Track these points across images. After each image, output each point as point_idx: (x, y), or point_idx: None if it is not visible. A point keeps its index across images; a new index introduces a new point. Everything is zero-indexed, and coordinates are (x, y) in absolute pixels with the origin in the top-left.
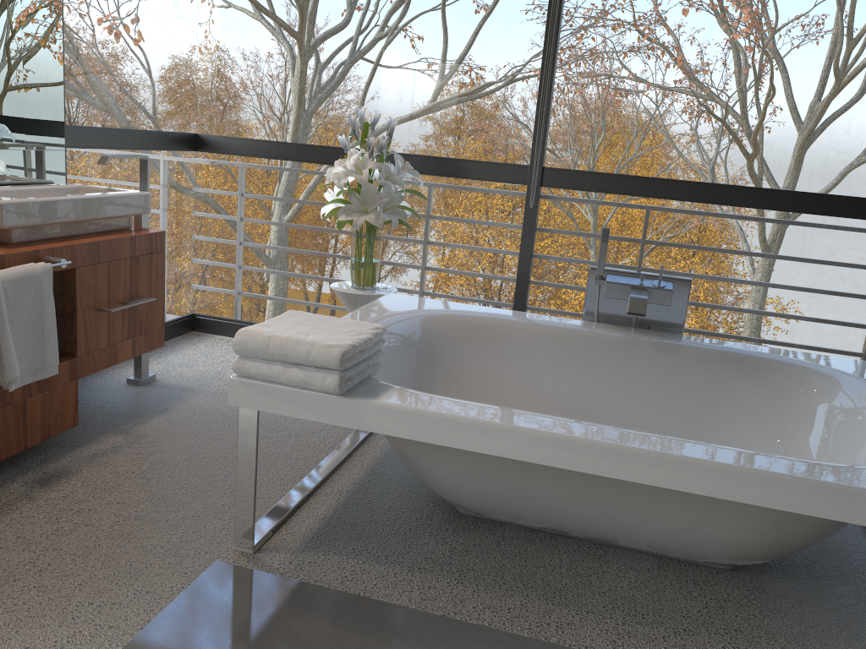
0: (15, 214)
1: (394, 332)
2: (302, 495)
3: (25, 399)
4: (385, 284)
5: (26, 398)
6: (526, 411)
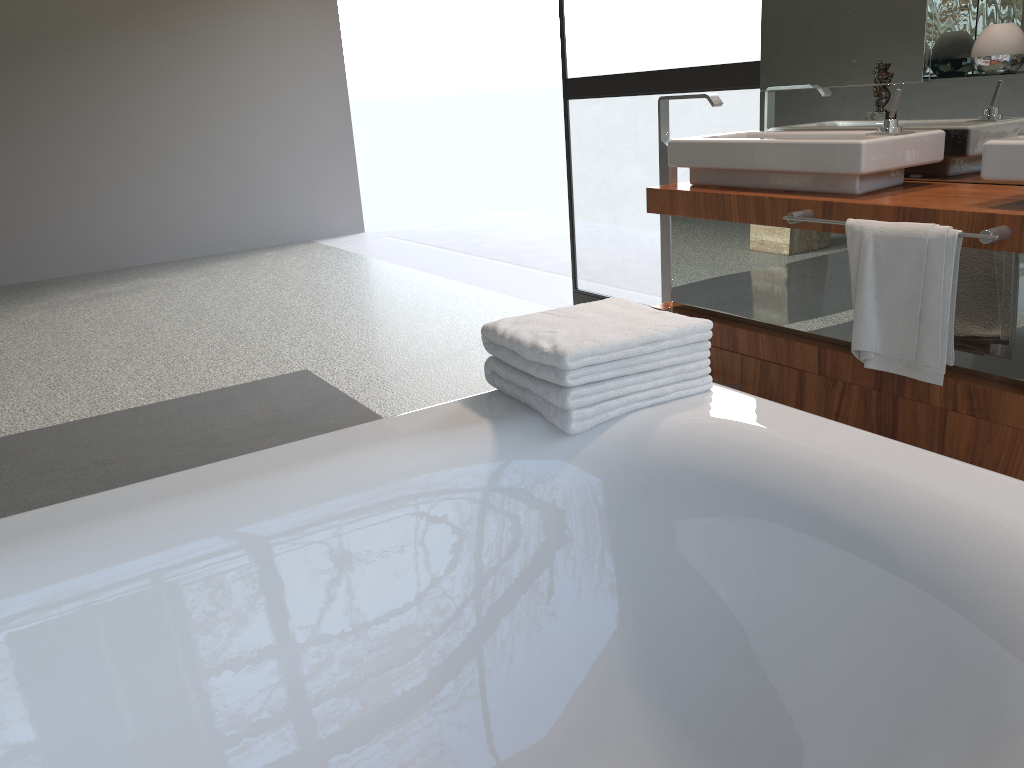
0: (1003, 161)
1: (950, 561)
2: None
3: (946, 409)
4: None
5: (948, 408)
6: (278, 473)
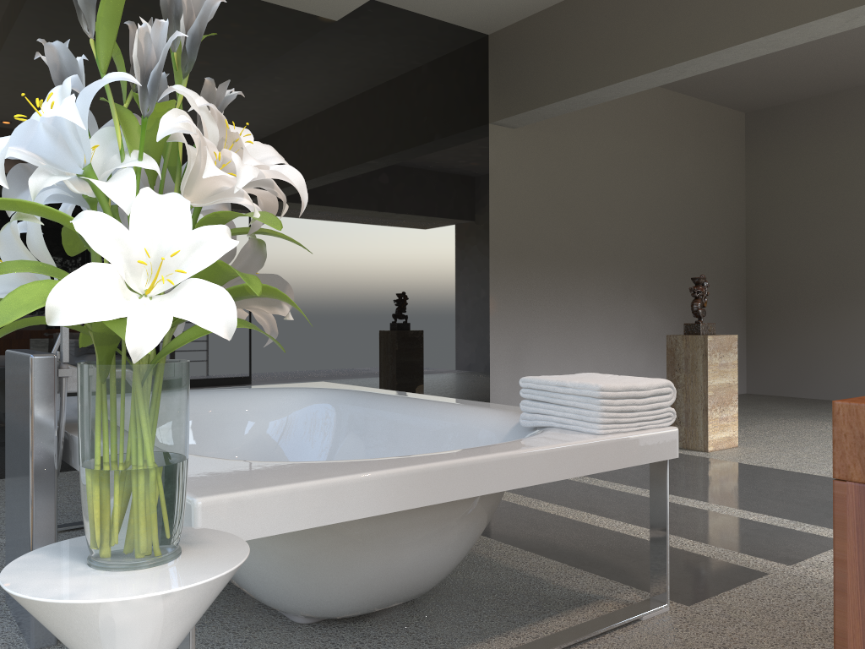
0: None
1: None
2: (571, 628)
3: None
4: (4, 568)
5: None
6: (462, 404)
